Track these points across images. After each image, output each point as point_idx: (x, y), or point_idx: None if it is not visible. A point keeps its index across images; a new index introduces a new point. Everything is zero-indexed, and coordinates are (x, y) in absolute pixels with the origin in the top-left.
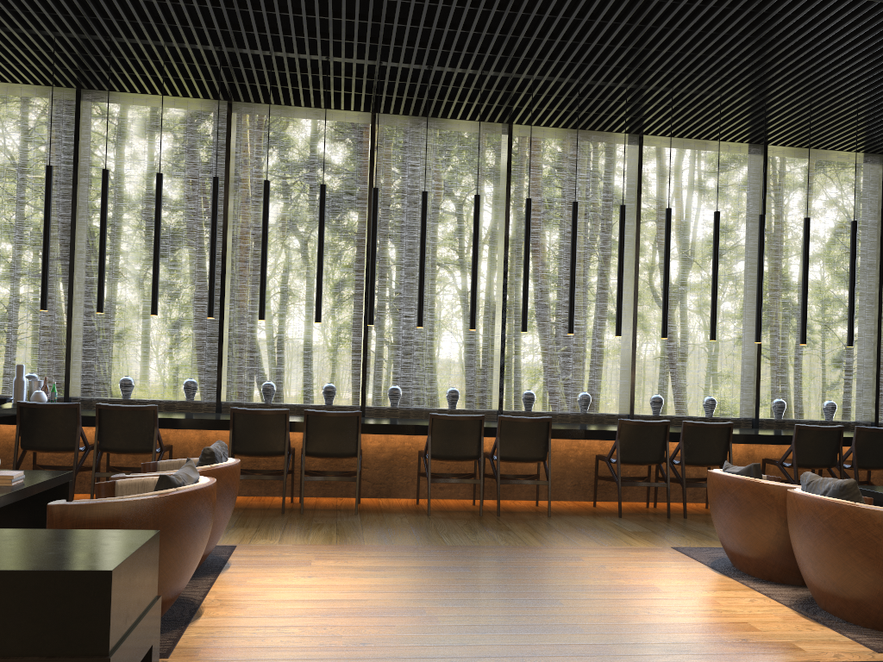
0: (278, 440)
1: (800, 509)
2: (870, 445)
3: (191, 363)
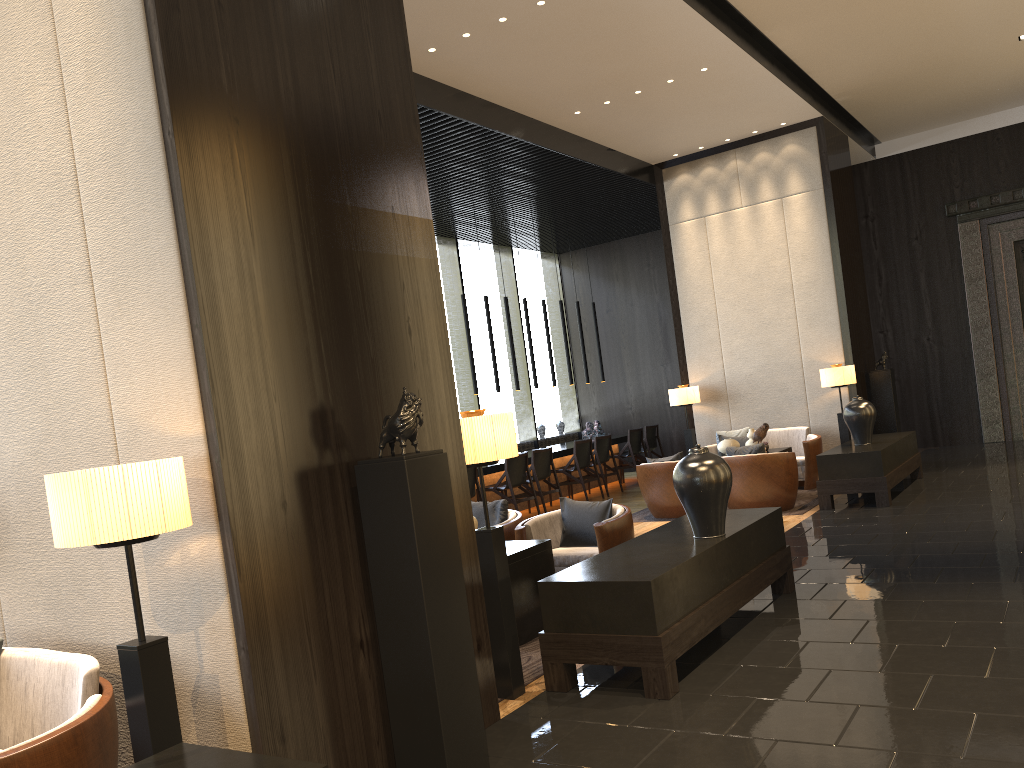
0: None
1: (742, 464)
2: (601, 447)
3: None
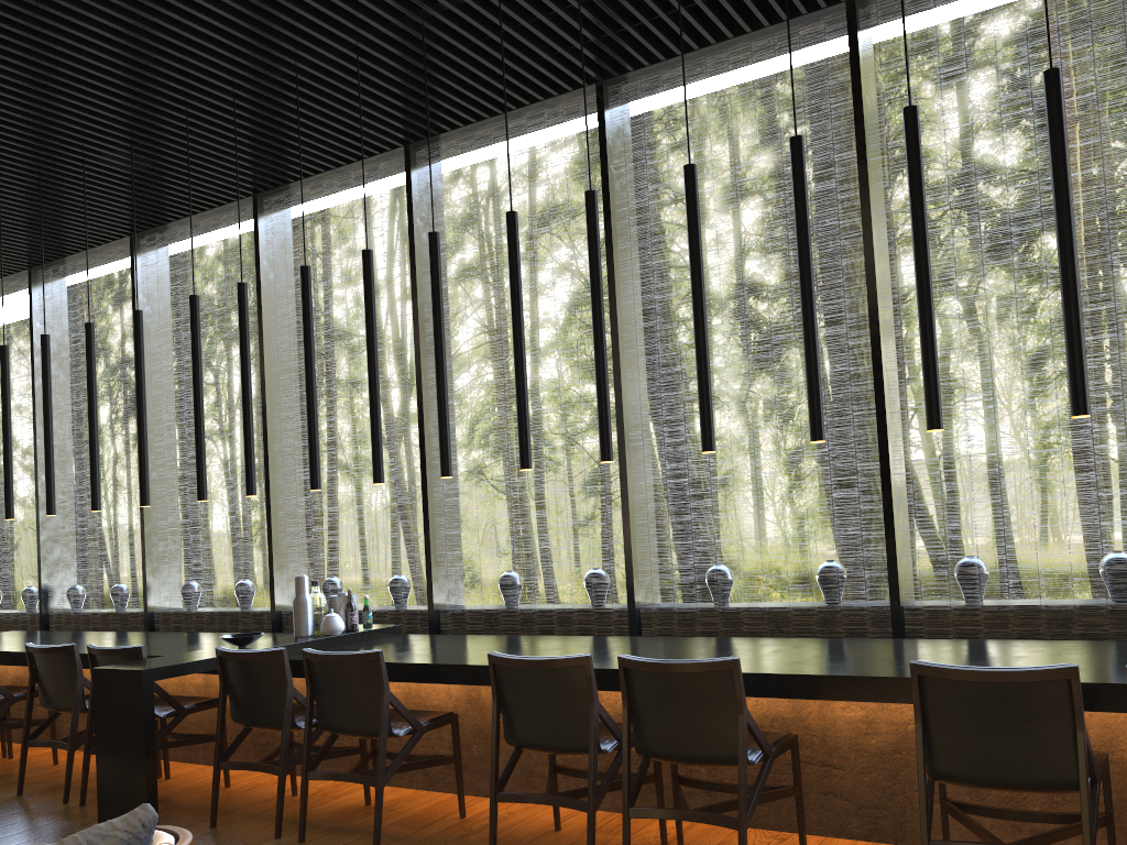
0: (580, 720)
1: None
2: None
3: (820, 508)
